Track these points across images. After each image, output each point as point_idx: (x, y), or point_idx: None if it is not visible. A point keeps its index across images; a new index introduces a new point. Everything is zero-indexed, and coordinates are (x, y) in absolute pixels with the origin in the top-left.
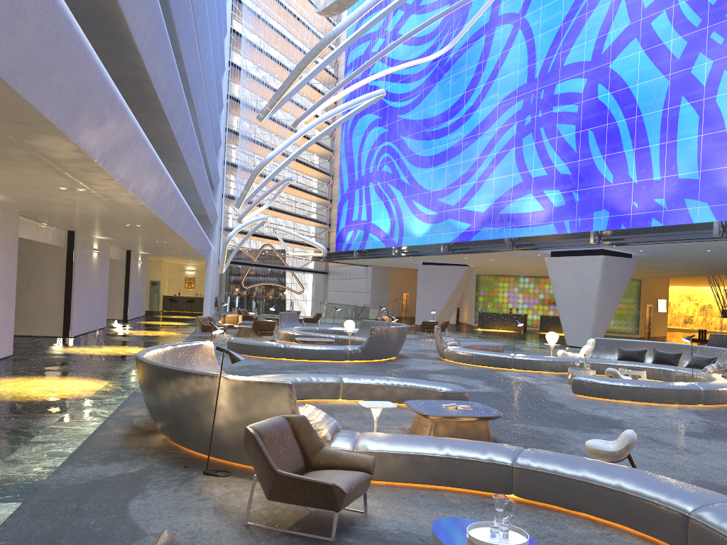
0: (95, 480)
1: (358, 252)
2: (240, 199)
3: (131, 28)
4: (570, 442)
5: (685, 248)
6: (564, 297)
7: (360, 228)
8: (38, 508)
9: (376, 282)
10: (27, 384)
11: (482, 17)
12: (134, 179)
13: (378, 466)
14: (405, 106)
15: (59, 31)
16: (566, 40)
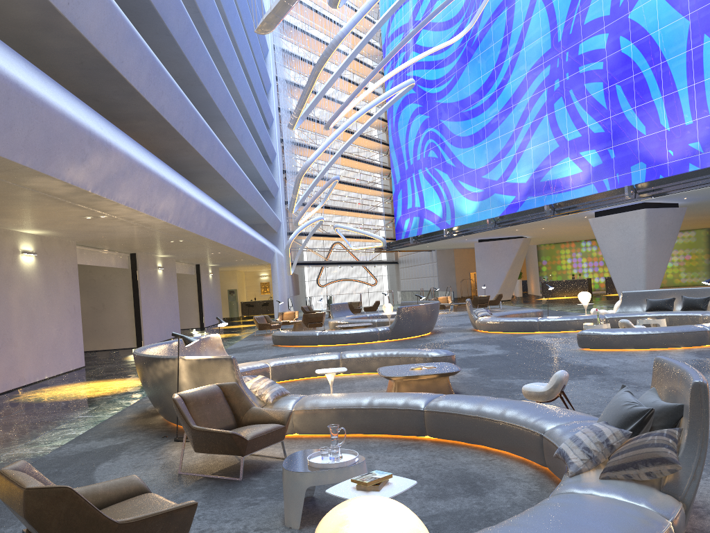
0: (85, 451)
1: (414, 238)
2: (291, 204)
3: (122, 72)
4: None
5: None
6: (613, 256)
7: (415, 215)
8: None
9: (441, 265)
10: (81, 388)
11: None
12: (144, 201)
13: (313, 421)
14: (441, 91)
15: (7, 94)
16: None
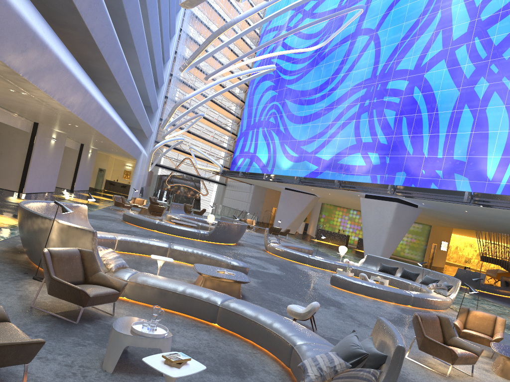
0: None
1: (243, 173)
2: (164, 123)
3: None
4: None
5: (450, 206)
6: (368, 226)
7: (248, 157)
8: None
9: (255, 196)
10: None
11: (350, 28)
12: (59, 93)
13: (139, 292)
14: (291, 79)
15: None
16: (400, 53)
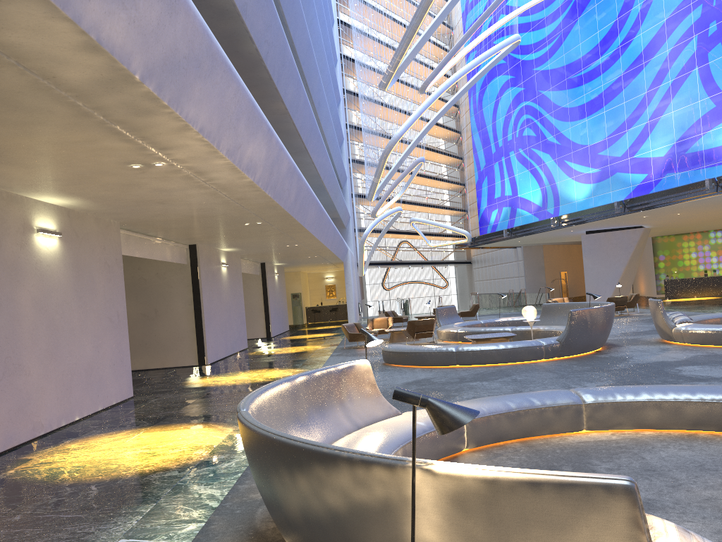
0: None
1: (508, 231)
2: (371, 190)
3: None
4: None
5: None
6: None
7: (505, 205)
8: None
9: (529, 263)
10: (126, 444)
11: None
12: (226, 135)
13: None
14: (541, 56)
15: None
16: None
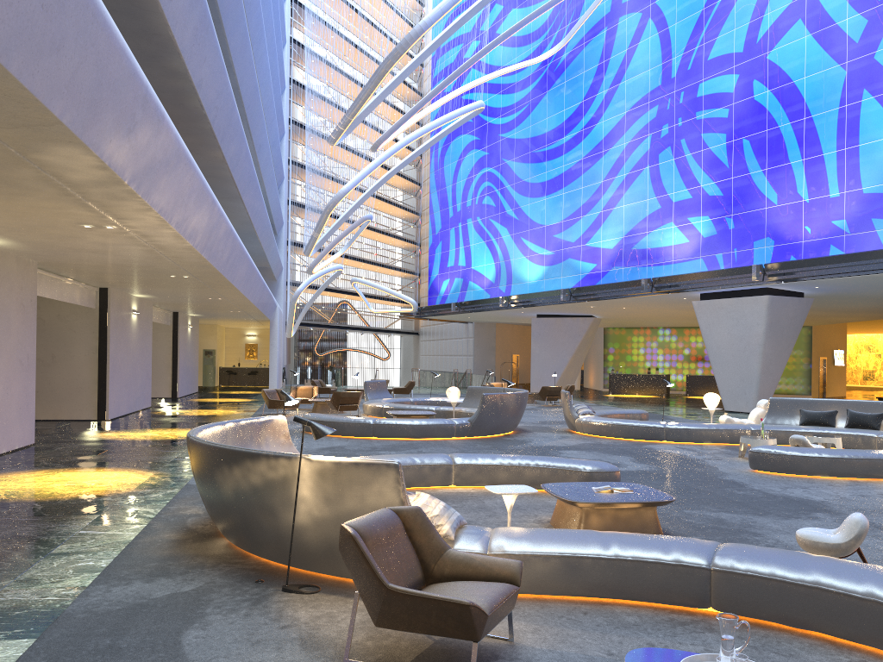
0: (136, 603)
1: (457, 305)
2: (309, 244)
3: (167, 16)
4: (766, 532)
5: (874, 281)
6: (720, 350)
7: (457, 276)
8: (58, 646)
9: (479, 341)
10: (51, 479)
11: (601, 6)
12: (178, 211)
13: None
14: (508, 123)
15: None
16: (710, 28)
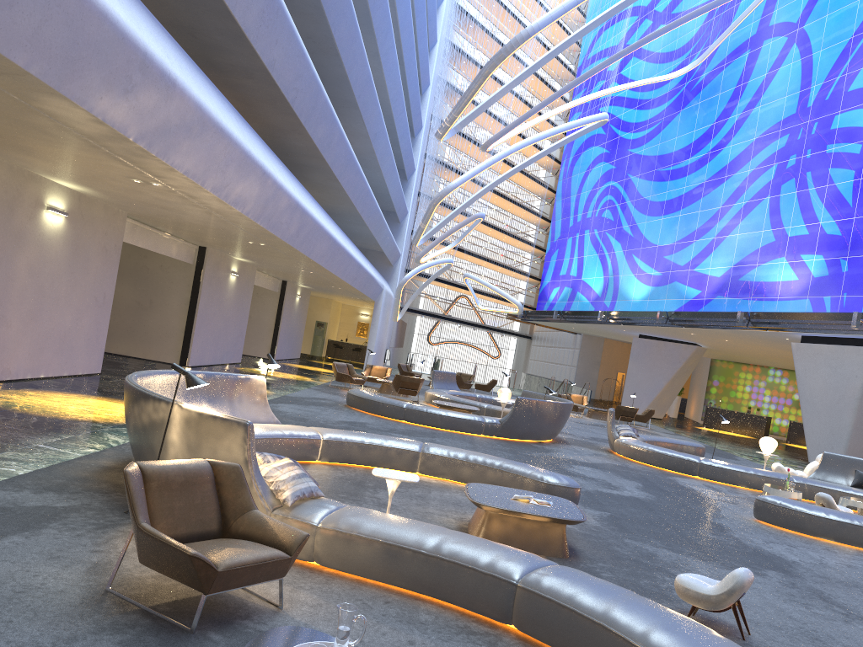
0: (2, 506)
1: (559, 313)
2: (417, 234)
3: None
4: None
5: None
6: (812, 398)
7: (567, 285)
8: None
9: (585, 354)
10: (74, 402)
11: (748, 27)
12: (212, 176)
13: (343, 552)
14: (638, 138)
15: None
16: (856, 58)
